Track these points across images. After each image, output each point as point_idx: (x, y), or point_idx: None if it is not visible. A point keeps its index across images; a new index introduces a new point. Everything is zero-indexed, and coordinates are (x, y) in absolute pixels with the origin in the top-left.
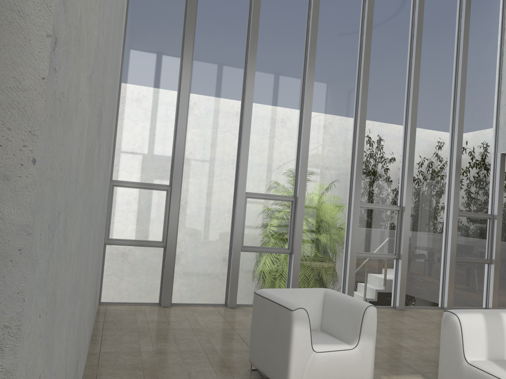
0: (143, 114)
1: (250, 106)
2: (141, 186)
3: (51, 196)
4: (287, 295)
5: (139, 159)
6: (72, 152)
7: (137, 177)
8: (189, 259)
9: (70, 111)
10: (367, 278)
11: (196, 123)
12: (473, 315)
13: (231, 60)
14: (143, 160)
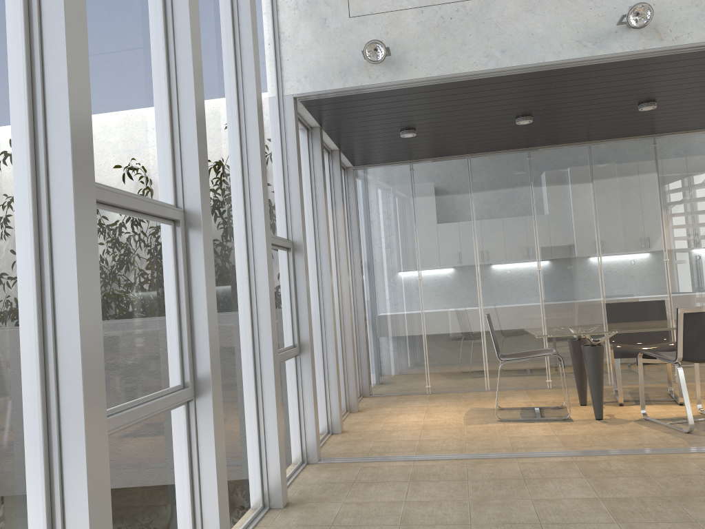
0: None
1: None
2: None
3: None
4: None
5: None
6: None
7: None
8: None
9: None
10: (130, 519)
11: None
12: None
13: None
14: None
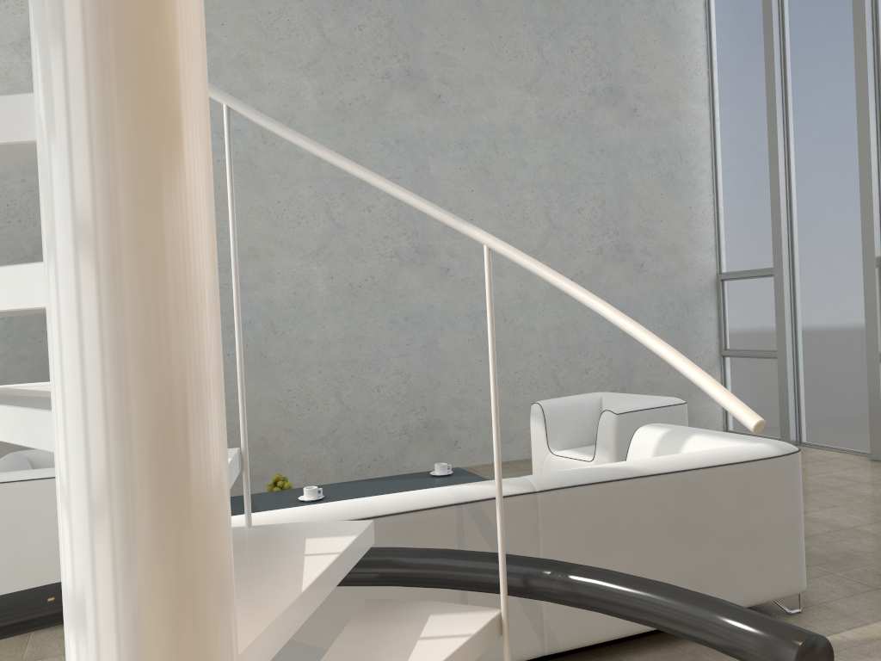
0: (741, 175)
1: (865, 102)
2: (746, 275)
3: (226, 317)
4: (615, 401)
5: (743, 238)
6: (271, 297)
7: (744, 264)
8: (816, 377)
9: (251, 284)
10: None
11: (801, 163)
12: (652, 430)
13: (839, 36)
14: (748, 239)
